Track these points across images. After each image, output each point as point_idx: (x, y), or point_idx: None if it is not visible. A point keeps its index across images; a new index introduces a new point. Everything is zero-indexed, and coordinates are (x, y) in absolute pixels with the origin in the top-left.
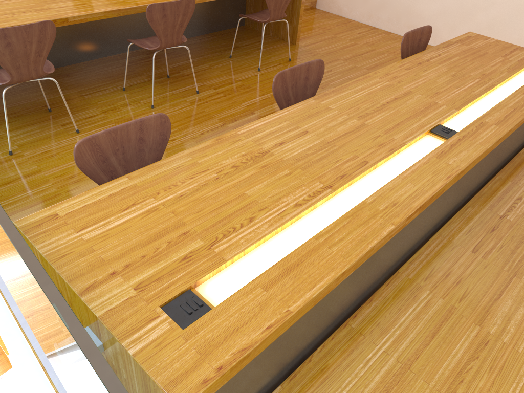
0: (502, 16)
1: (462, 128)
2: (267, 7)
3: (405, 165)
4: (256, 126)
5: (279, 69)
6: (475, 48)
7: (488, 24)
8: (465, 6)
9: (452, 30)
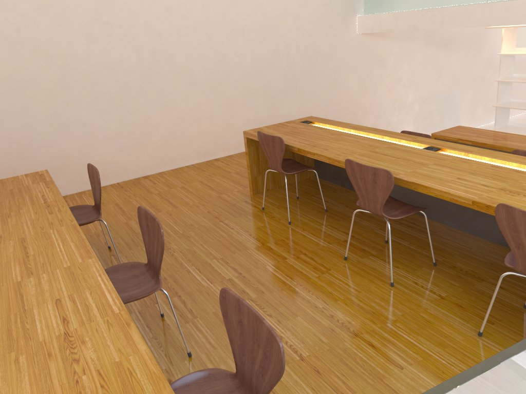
0: (169, 130)
1: (417, 147)
2: (100, 199)
3: (480, 161)
4: (459, 192)
5: (127, 256)
6: (280, 132)
7: (163, 140)
8: (137, 136)
9: (137, 159)
